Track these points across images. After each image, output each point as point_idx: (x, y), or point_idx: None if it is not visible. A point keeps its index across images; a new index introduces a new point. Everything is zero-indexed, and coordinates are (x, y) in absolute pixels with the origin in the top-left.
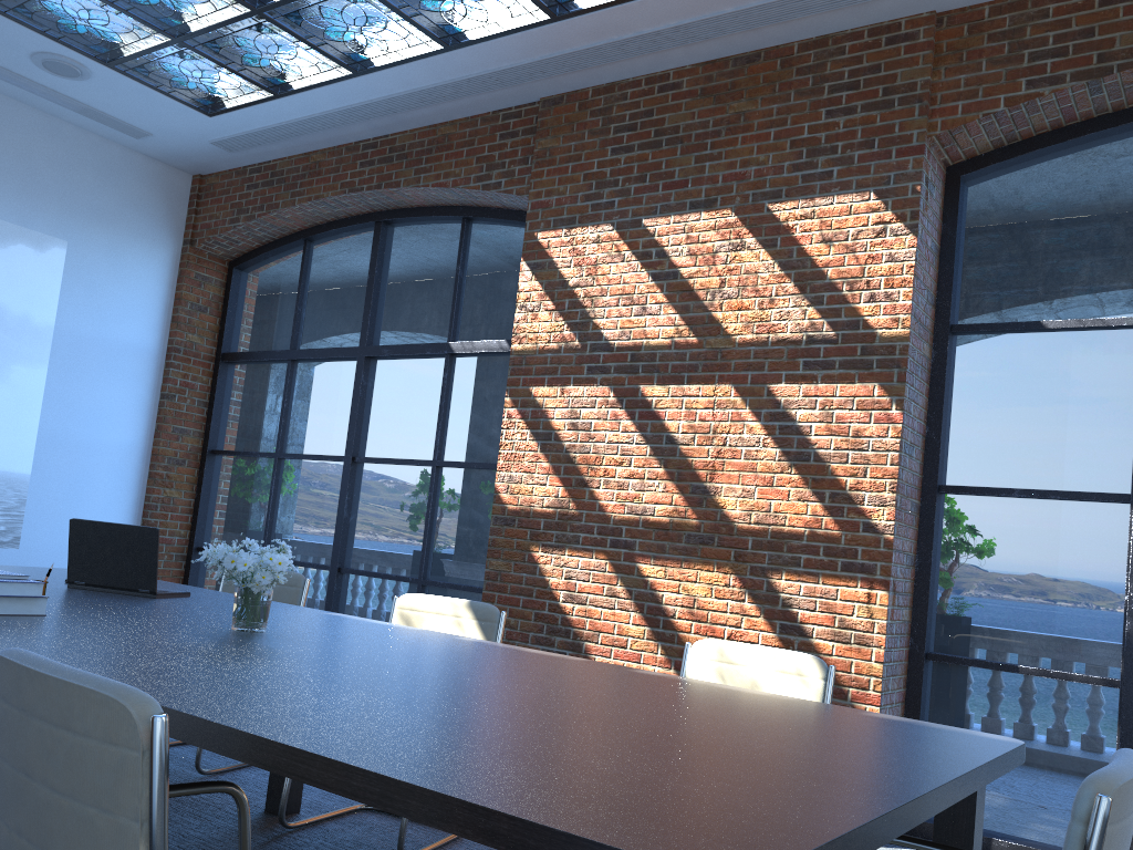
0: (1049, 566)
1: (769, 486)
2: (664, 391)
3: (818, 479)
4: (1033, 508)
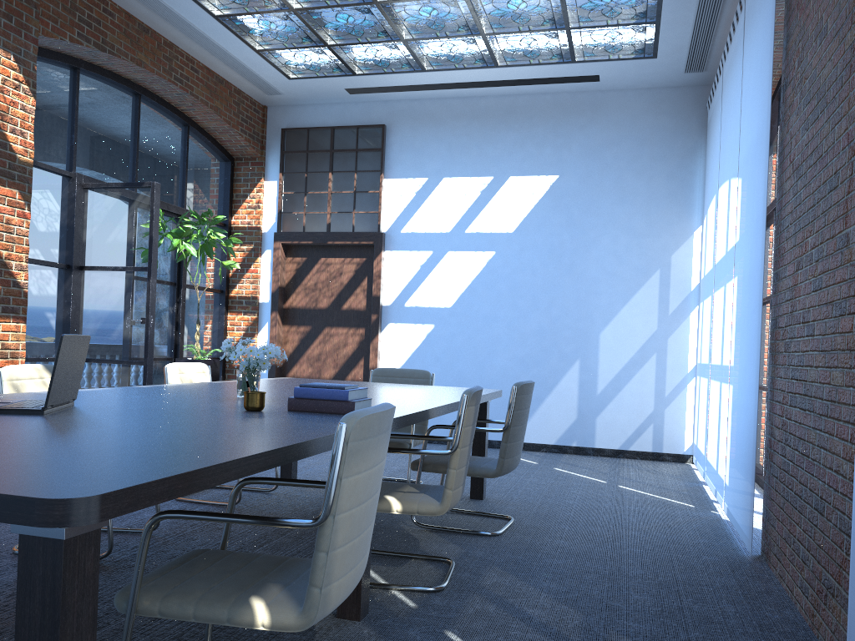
0: (36, 301)
1: None
2: None
3: None
4: (30, 269)
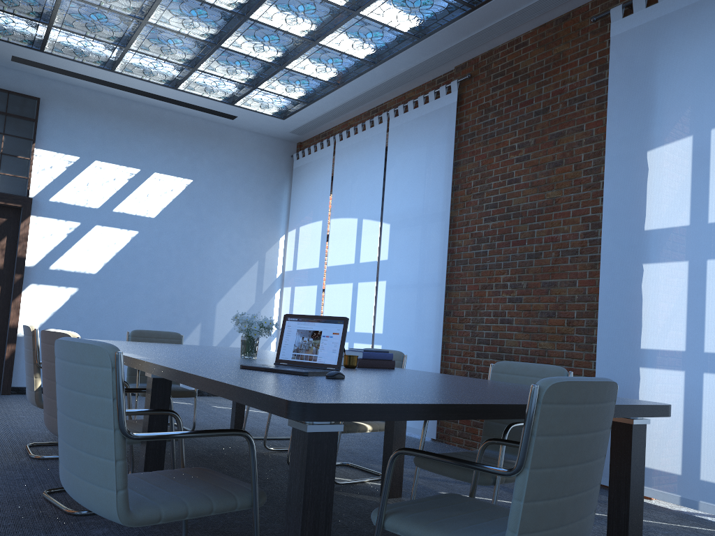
0: None
1: None
2: None
3: None
4: None
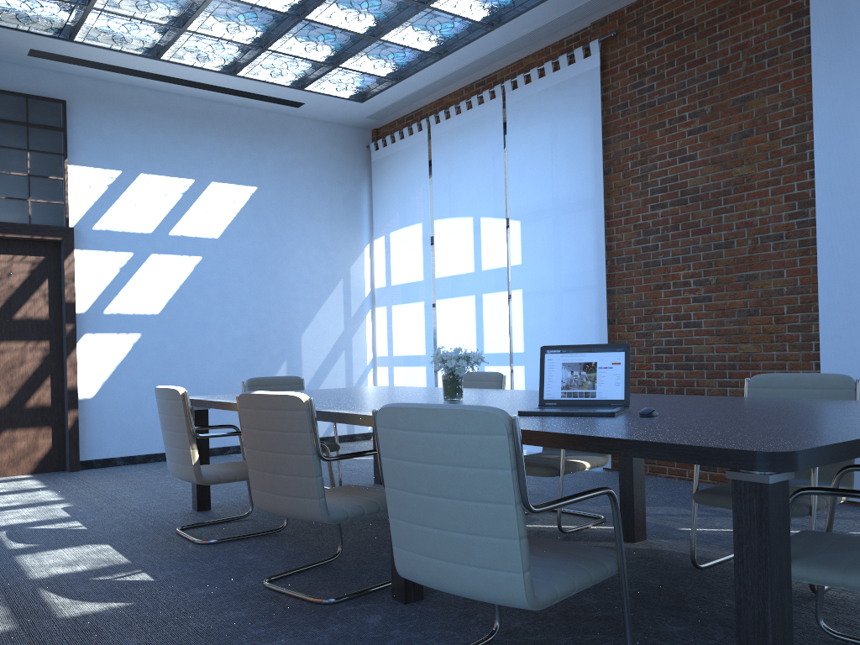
0: None
1: None
2: None
3: None
4: None
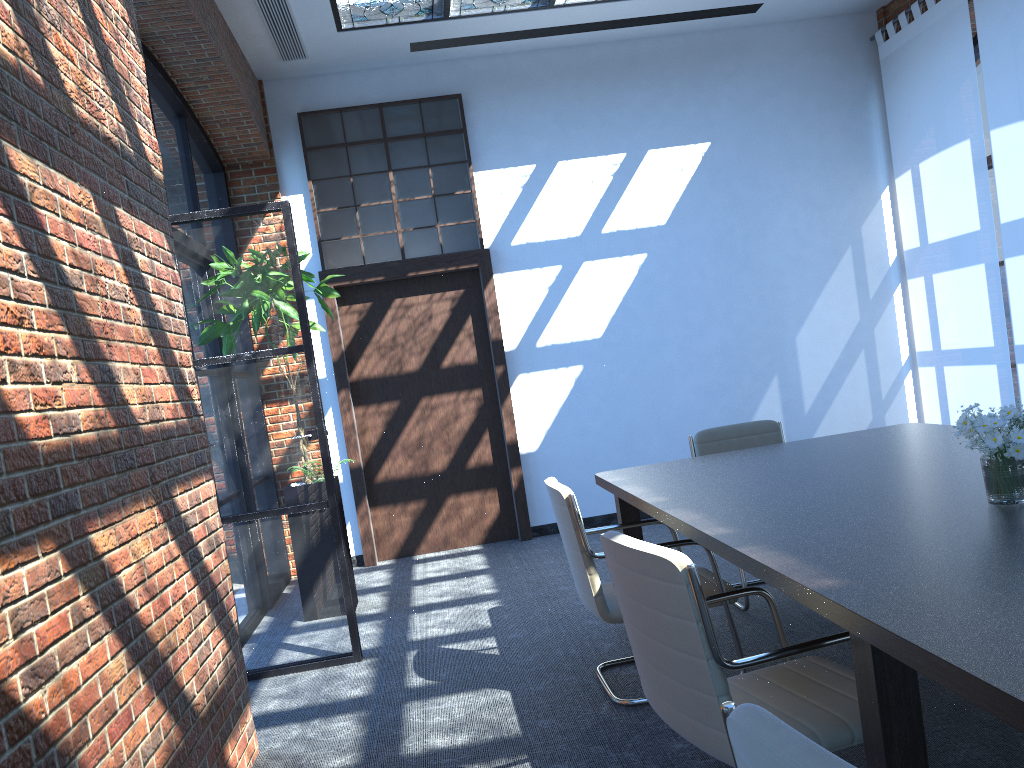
0: None
1: (146, 364)
2: (34, 170)
3: (165, 353)
4: None
